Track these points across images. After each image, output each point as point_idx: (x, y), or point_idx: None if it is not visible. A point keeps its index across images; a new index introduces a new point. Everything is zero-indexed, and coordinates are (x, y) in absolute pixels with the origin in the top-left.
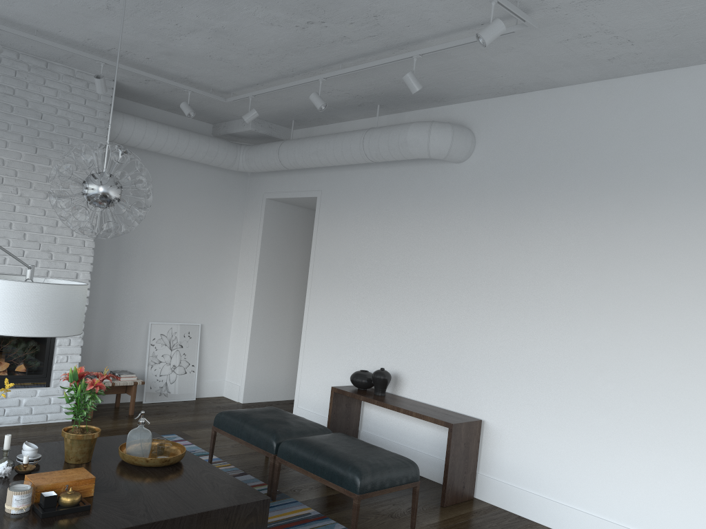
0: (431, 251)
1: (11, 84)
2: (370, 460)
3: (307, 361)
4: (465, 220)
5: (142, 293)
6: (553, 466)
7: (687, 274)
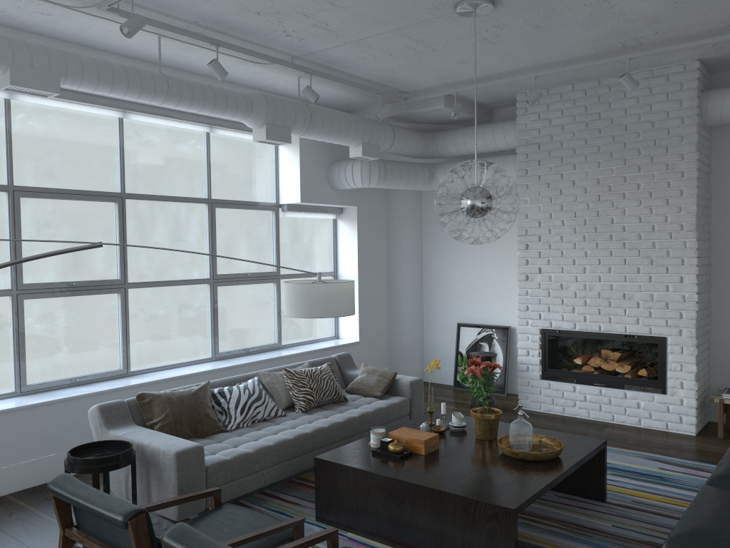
0: None
1: (596, 109)
2: (719, 537)
3: None
4: None
5: None
6: None
7: None
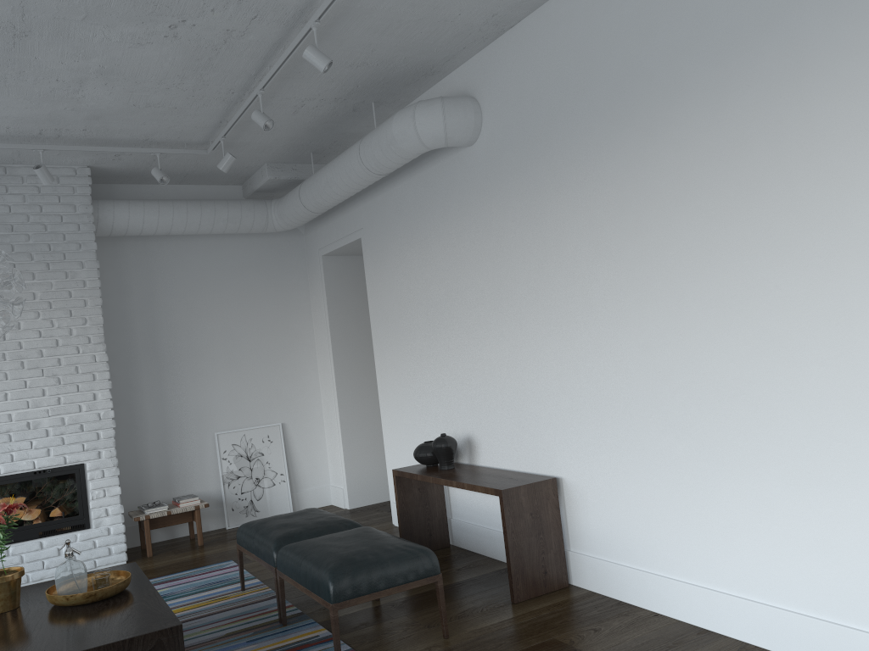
0: (470, 268)
1: None
2: (358, 556)
3: (391, 444)
4: (492, 217)
5: (198, 400)
6: (644, 525)
7: (732, 208)
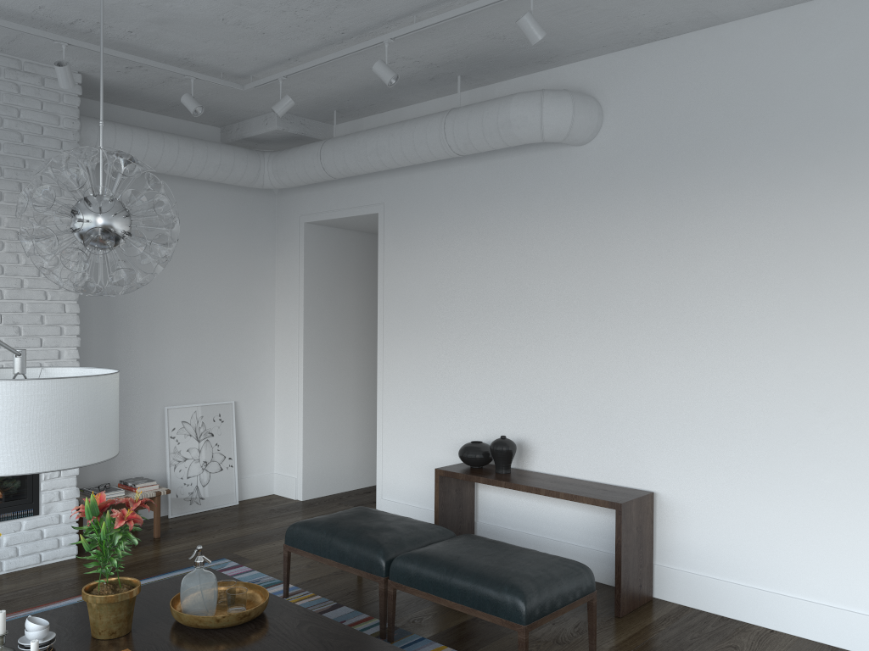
0: (554, 269)
1: None
2: (530, 572)
3: (390, 437)
4: (598, 223)
5: (150, 368)
6: (765, 545)
7: None
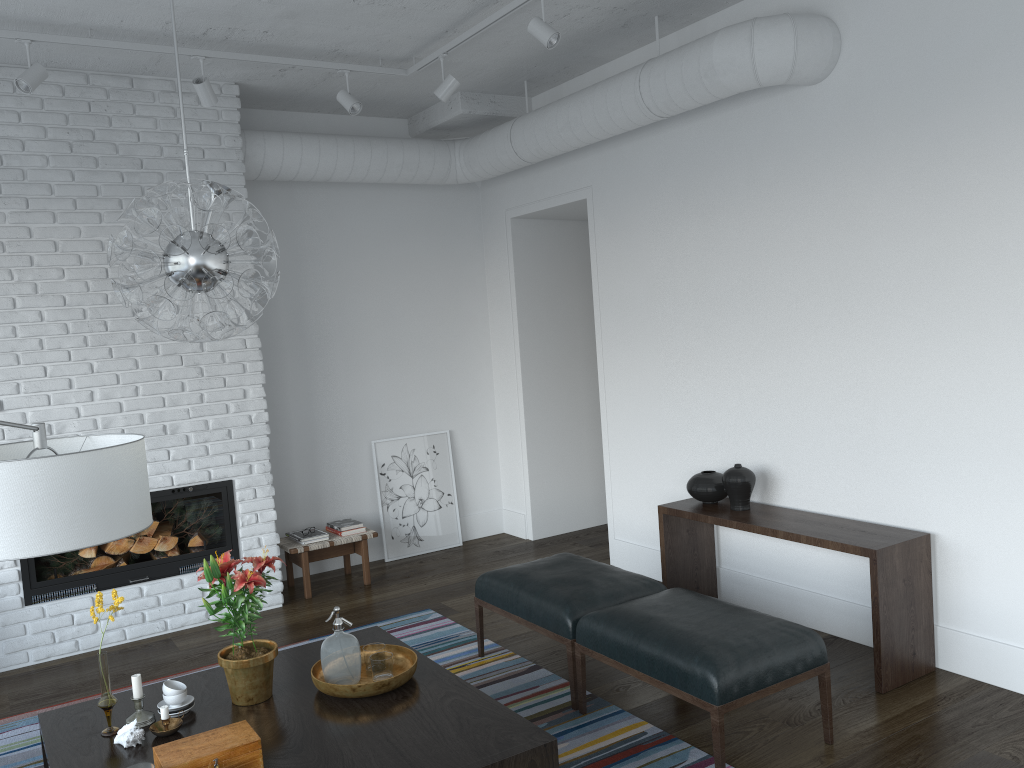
0: (791, 250)
1: (87, 124)
2: (732, 640)
3: (617, 466)
4: (843, 185)
5: (352, 399)
6: None
7: None
